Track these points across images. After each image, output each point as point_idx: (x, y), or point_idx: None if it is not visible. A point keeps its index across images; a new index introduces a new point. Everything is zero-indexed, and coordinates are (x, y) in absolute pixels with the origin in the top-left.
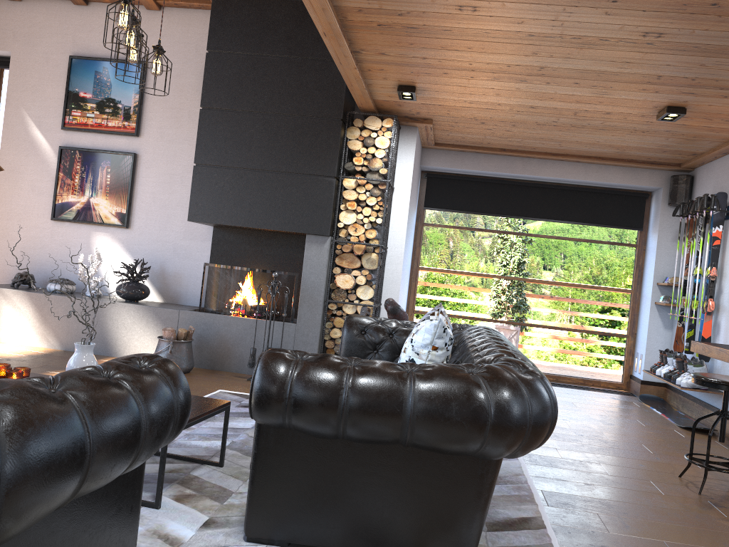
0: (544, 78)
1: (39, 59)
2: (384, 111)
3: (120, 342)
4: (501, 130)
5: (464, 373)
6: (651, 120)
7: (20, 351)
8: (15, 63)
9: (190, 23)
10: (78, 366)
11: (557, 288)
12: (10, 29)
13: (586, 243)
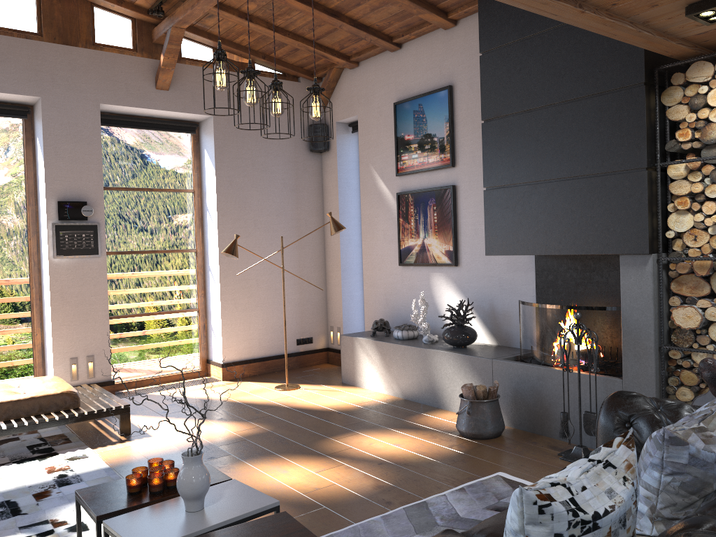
0: None
1: (375, 114)
2: None
3: (445, 393)
4: None
5: None
6: None
7: (363, 400)
8: (361, 124)
9: None
10: (180, 481)
11: None
12: (354, 95)
13: None
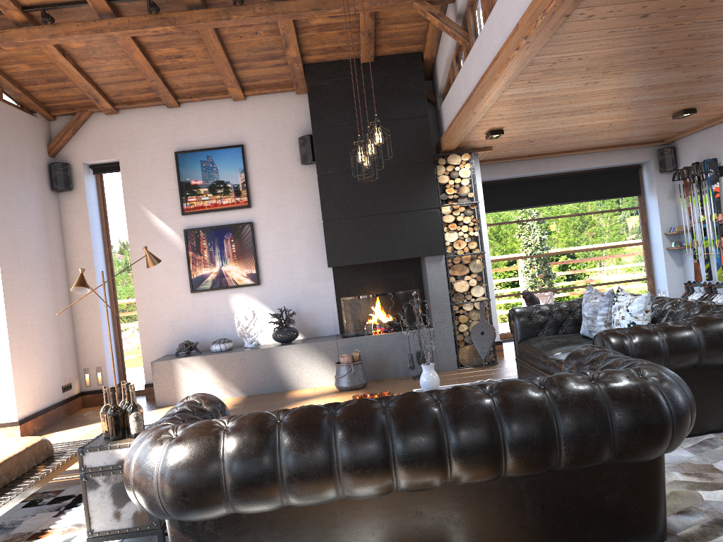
0: (608, 109)
1: (146, 160)
2: (457, 148)
3: (293, 377)
4: (541, 143)
5: (718, 317)
6: (663, 119)
7: None
8: (125, 167)
9: (273, 105)
10: (433, 379)
11: (586, 254)
12: (113, 139)
13: (601, 214)
